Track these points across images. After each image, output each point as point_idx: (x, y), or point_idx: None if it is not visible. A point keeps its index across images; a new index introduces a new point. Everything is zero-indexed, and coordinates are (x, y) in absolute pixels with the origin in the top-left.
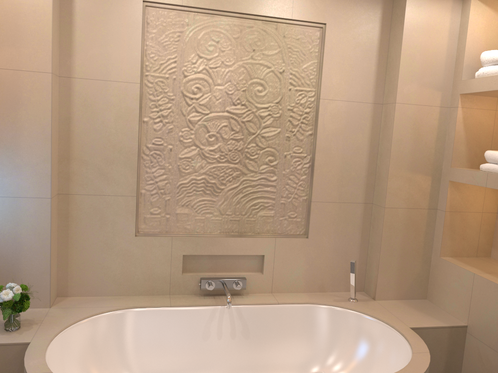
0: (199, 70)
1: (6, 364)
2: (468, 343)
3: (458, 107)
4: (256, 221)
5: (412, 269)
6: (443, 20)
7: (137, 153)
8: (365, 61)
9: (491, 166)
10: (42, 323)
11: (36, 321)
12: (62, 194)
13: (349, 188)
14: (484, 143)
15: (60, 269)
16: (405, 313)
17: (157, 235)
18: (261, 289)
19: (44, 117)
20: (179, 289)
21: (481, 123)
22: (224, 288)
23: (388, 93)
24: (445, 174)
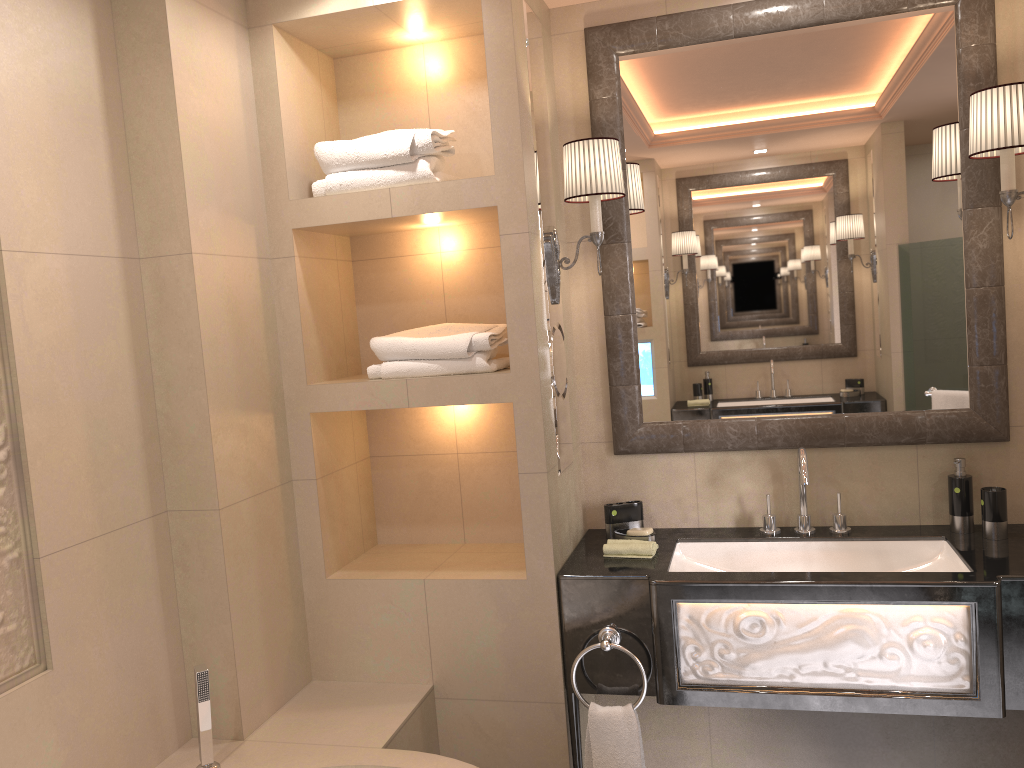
0: None
1: None
2: (445, 716)
3: (296, 257)
4: None
5: (284, 628)
6: (230, 66)
7: None
8: (87, 147)
9: (404, 366)
10: None
11: None
12: None
13: (116, 488)
14: (335, 325)
15: None
16: (330, 726)
17: None
18: None
19: None
20: None
21: (326, 286)
22: None
23: (154, 229)
24: (297, 401)
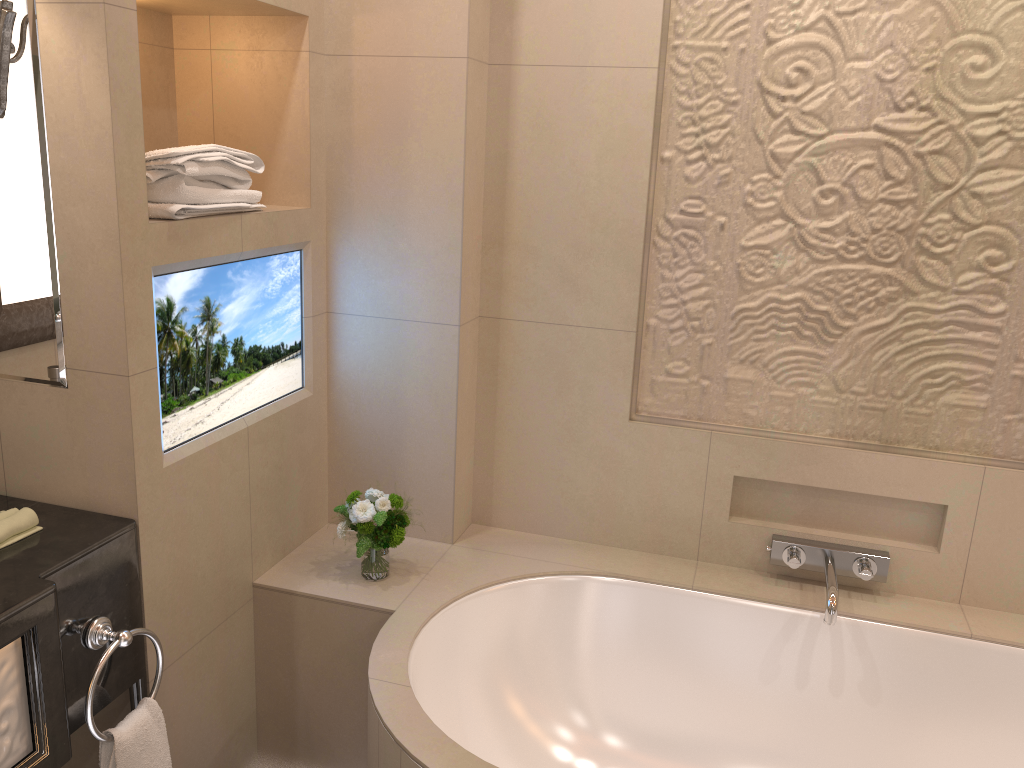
0: (807, 22)
1: (354, 642)
2: None
3: None
4: (933, 417)
5: None
6: None
7: (642, 234)
8: None
9: None
10: (428, 575)
11: (419, 569)
12: (488, 318)
13: None
14: None
15: (478, 469)
16: None
17: (678, 424)
18: (930, 588)
19: (452, 156)
20: (720, 551)
21: None
22: (827, 571)
23: None
24: None
